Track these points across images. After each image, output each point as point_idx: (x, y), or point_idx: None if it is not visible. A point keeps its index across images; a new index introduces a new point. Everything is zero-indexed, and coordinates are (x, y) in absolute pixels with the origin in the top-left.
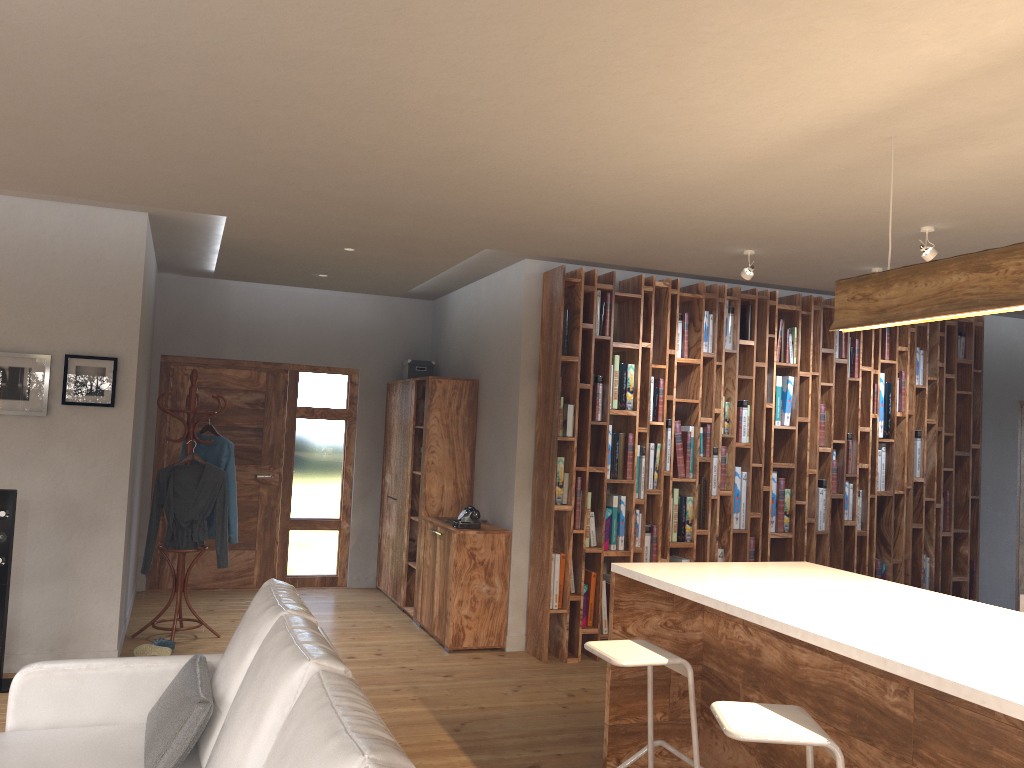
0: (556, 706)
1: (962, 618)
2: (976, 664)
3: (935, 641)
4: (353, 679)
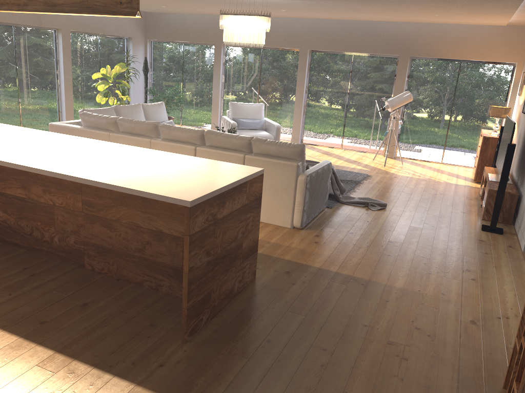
0: (369, 324)
1: (72, 159)
2: (72, 141)
3: (84, 147)
4: (200, 132)
